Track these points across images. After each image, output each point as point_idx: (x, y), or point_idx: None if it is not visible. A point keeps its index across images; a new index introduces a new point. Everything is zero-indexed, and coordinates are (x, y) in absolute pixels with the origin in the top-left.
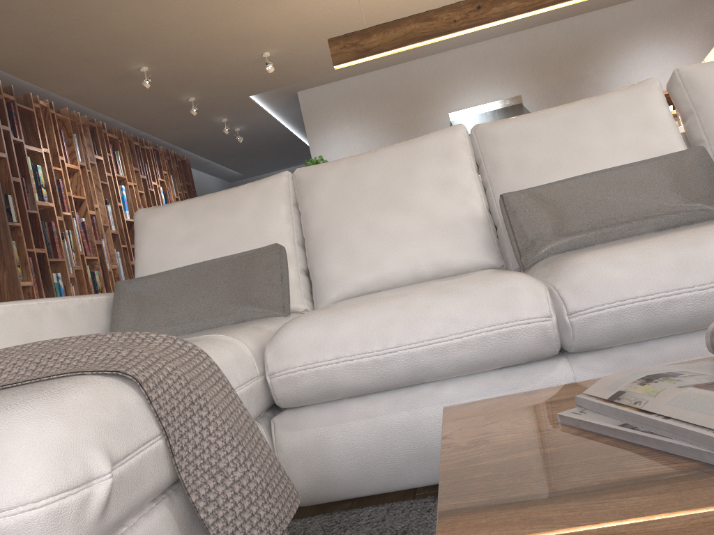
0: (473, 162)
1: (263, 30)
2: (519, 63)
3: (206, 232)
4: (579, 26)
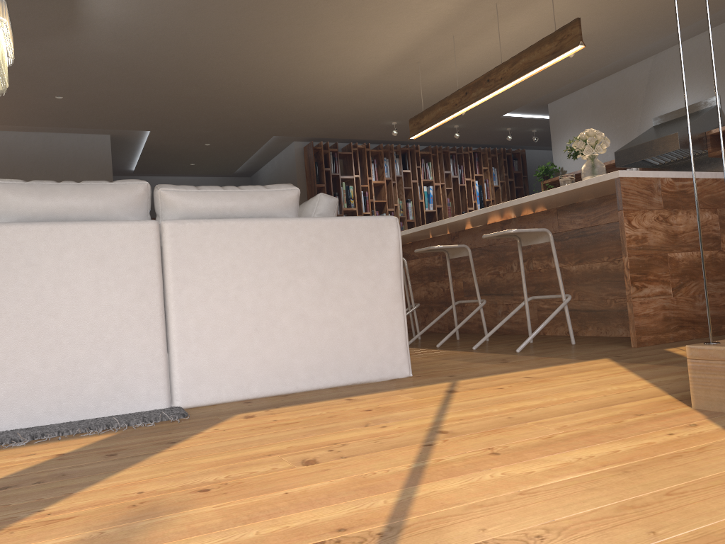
0: None
1: (434, 95)
2: (721, 59)
3: None
4: None
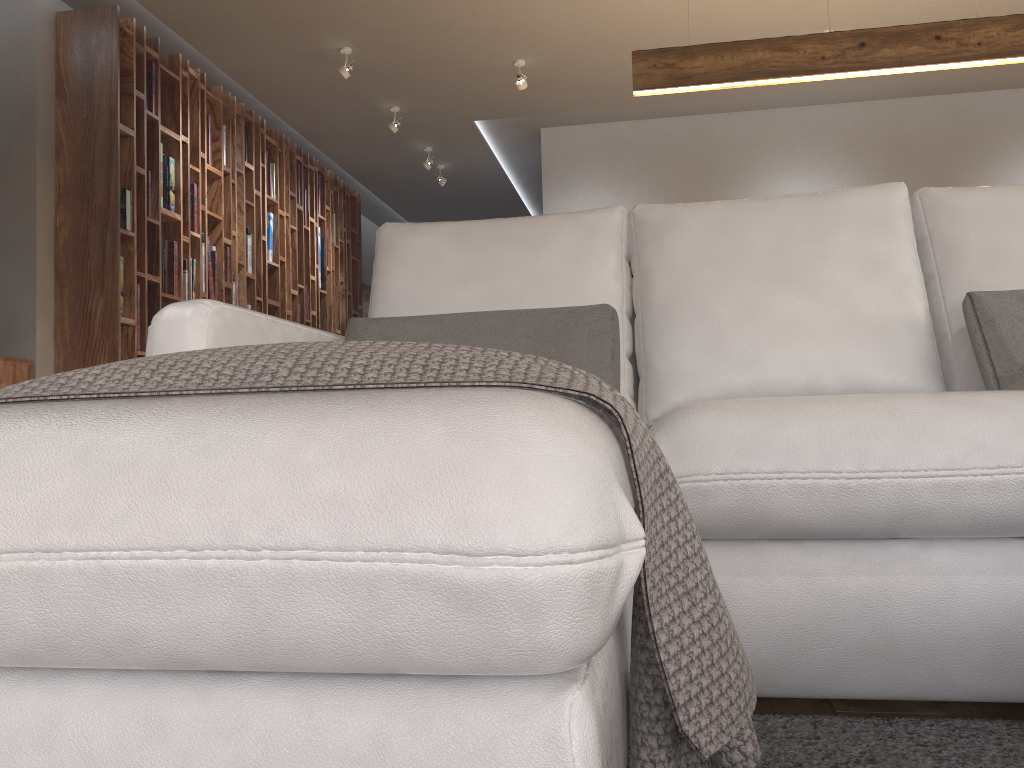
0: (915, 241)
1: (528, 26)
2: (868, 145)
3: (491, 271)
4: (967, 108)
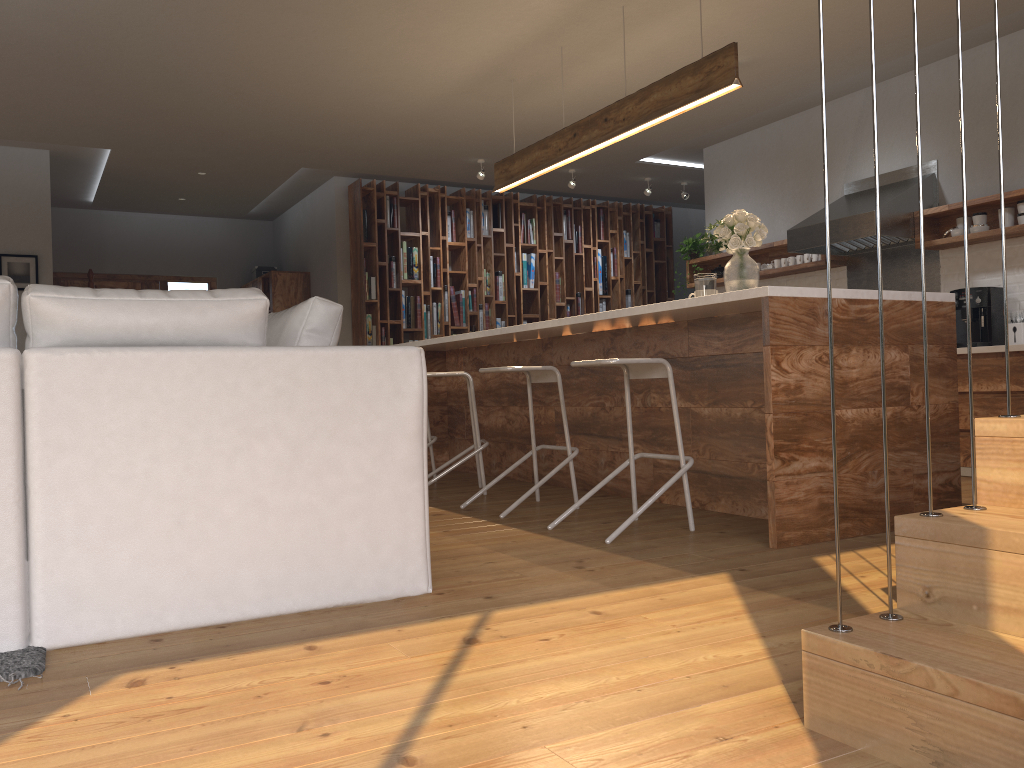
0: None
1: (537, 126)
2: (943, 108)
3: None
4: None
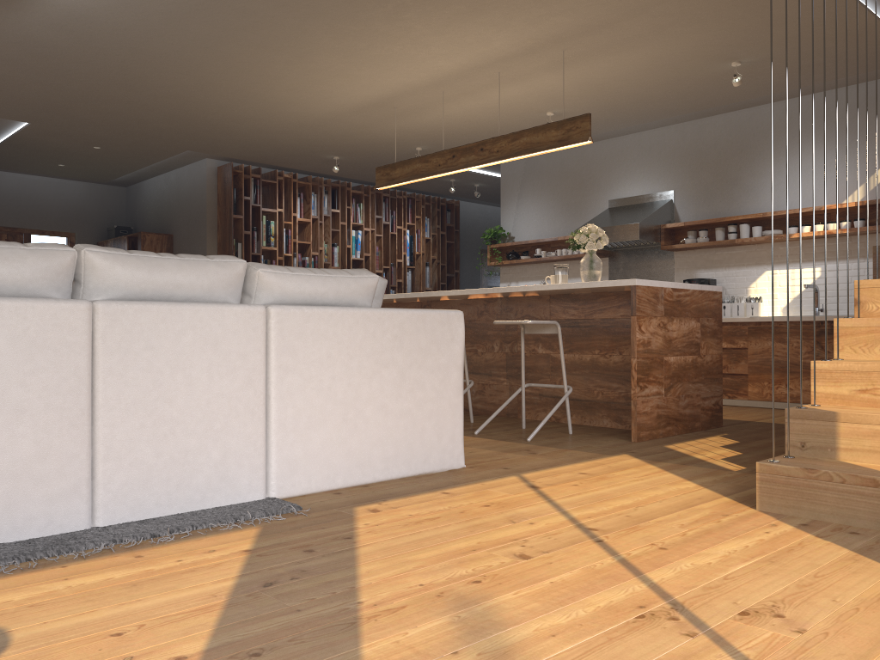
0: None
1: (394, 138)
2: (679, 156)
3: None
4: (745, 120)
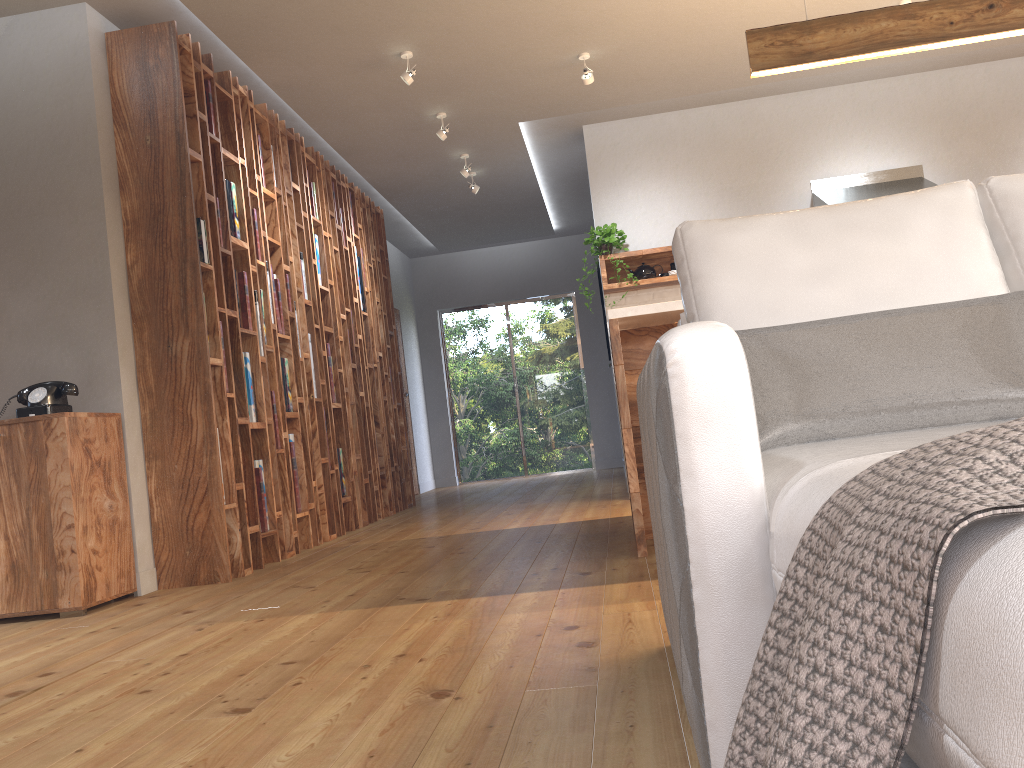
0: None
1: (603, 16)
2: (923, 118)
3: (849, 265)
4: (1018, 73)
